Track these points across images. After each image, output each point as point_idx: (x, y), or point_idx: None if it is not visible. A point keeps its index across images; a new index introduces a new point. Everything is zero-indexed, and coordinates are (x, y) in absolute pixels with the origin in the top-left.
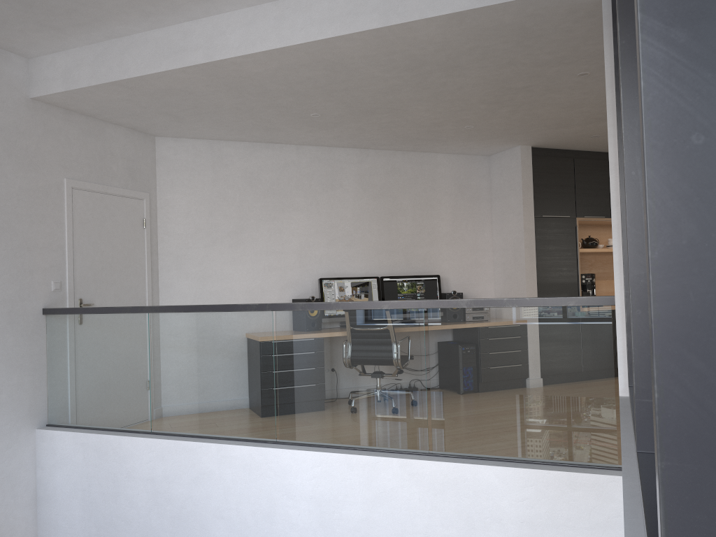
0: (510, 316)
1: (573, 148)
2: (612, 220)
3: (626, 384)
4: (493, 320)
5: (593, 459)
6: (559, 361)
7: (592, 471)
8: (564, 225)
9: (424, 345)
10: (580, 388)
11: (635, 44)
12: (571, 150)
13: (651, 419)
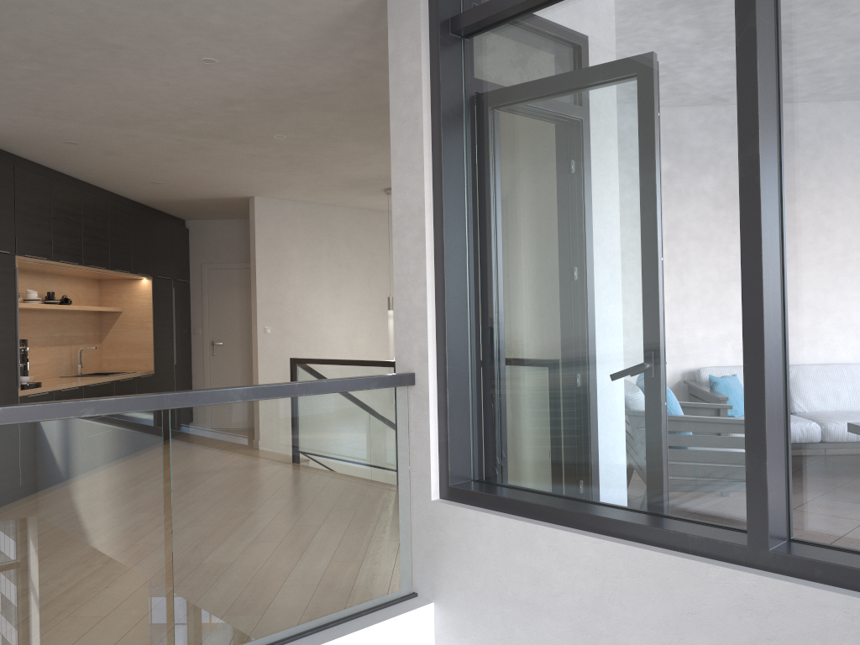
0: (299, 410)
1: (14, 150)
2: (427, 276)
3: (438, 484)
4: (276, 419)
5: (389, 592)
6: (356, 469)
7: (399, 609)
8: (3, 265)
9: (162, 478)
10: (377, 501)
11: (766, 92)
12: (9, 153)
13: (775, 509)
